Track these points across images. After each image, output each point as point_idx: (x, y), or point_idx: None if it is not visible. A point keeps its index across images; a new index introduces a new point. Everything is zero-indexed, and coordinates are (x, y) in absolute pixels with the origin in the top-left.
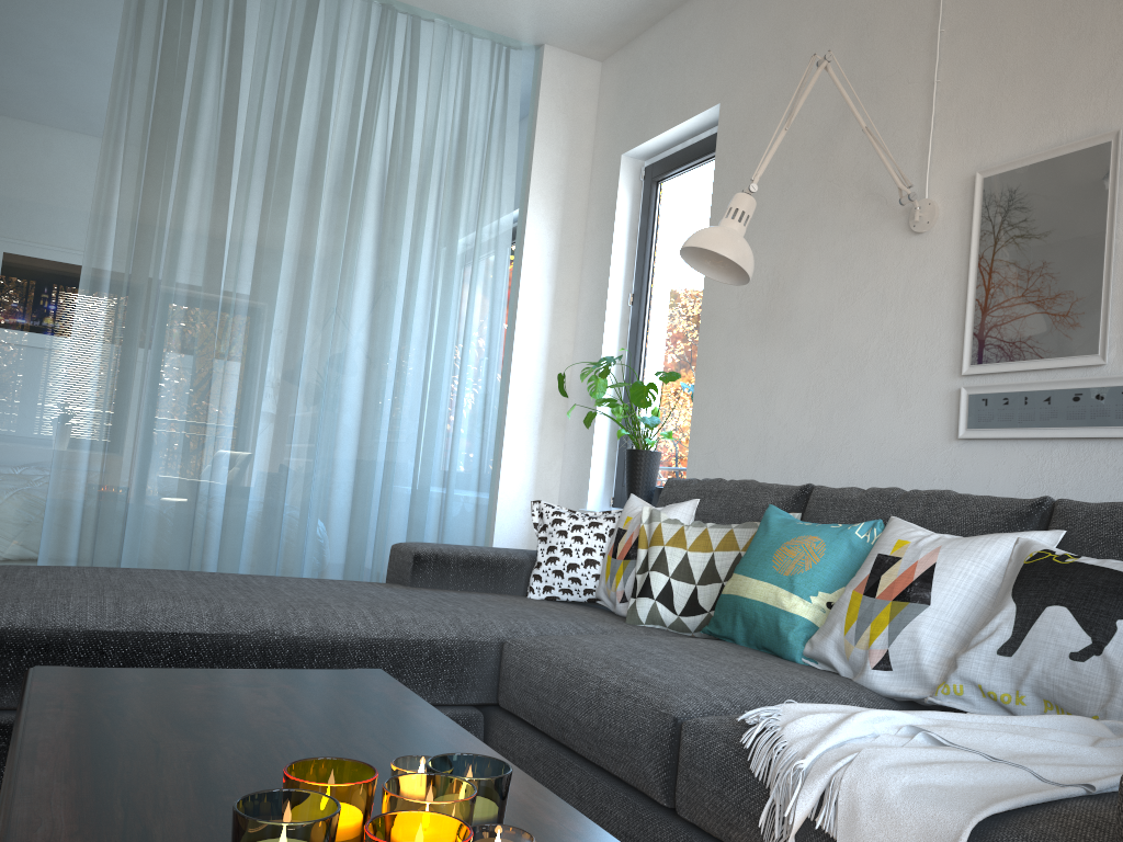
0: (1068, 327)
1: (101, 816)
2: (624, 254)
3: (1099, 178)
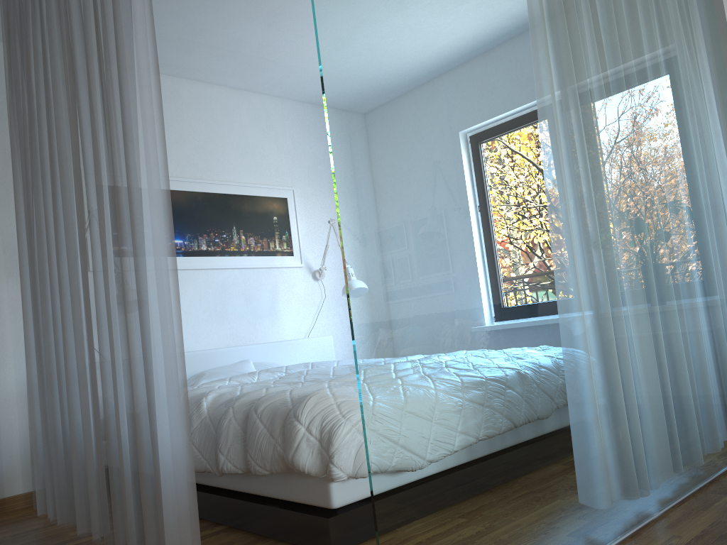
0: None
1: None
2: None
3: None
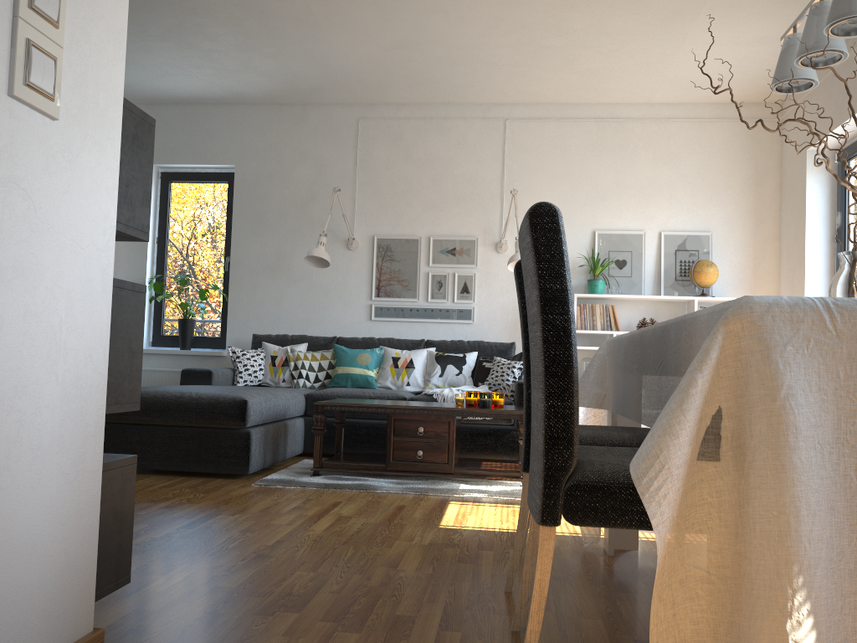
0: (407, 289)
1: (441, 406)
2: (153, 216)
3: (415, 248)
